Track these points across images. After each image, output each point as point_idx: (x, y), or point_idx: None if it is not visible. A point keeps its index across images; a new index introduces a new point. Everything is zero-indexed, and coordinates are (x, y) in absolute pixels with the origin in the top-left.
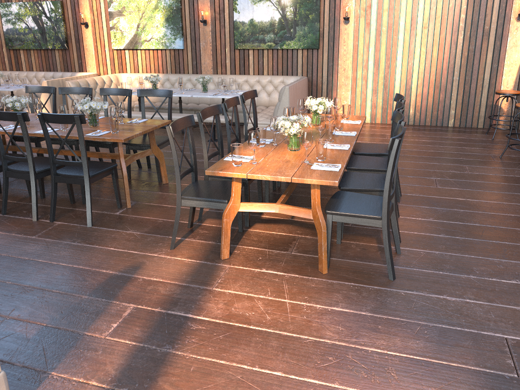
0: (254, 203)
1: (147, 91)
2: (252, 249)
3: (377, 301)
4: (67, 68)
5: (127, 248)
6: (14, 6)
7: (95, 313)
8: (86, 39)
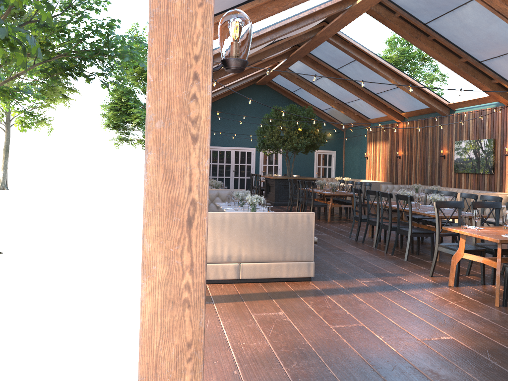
0: (471, 254)
1: (486, 196)
2: (474, 289)
3: (504, 320)
4: (491, 188)
5: (409, 270)
6: (463, 143)
7: (366, 277)
8: (507, 167)
